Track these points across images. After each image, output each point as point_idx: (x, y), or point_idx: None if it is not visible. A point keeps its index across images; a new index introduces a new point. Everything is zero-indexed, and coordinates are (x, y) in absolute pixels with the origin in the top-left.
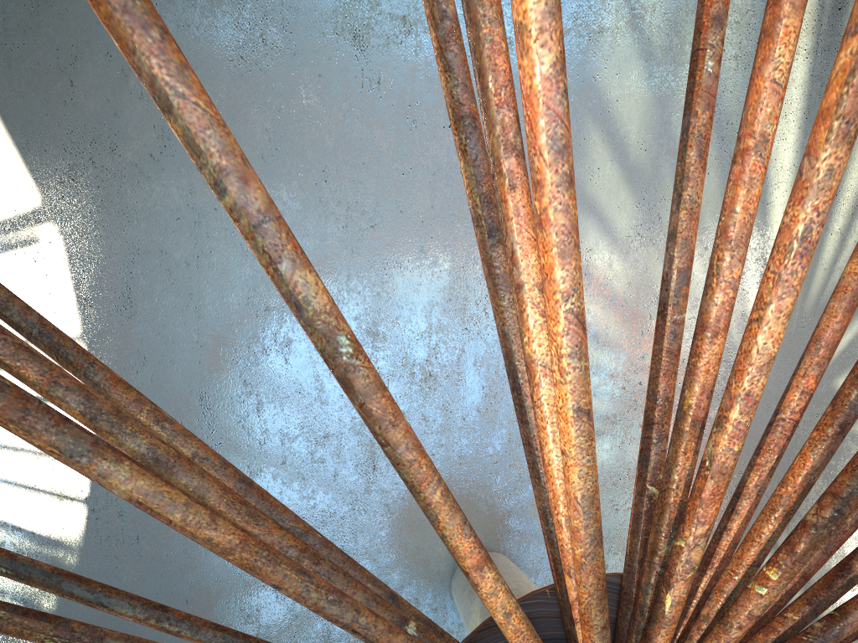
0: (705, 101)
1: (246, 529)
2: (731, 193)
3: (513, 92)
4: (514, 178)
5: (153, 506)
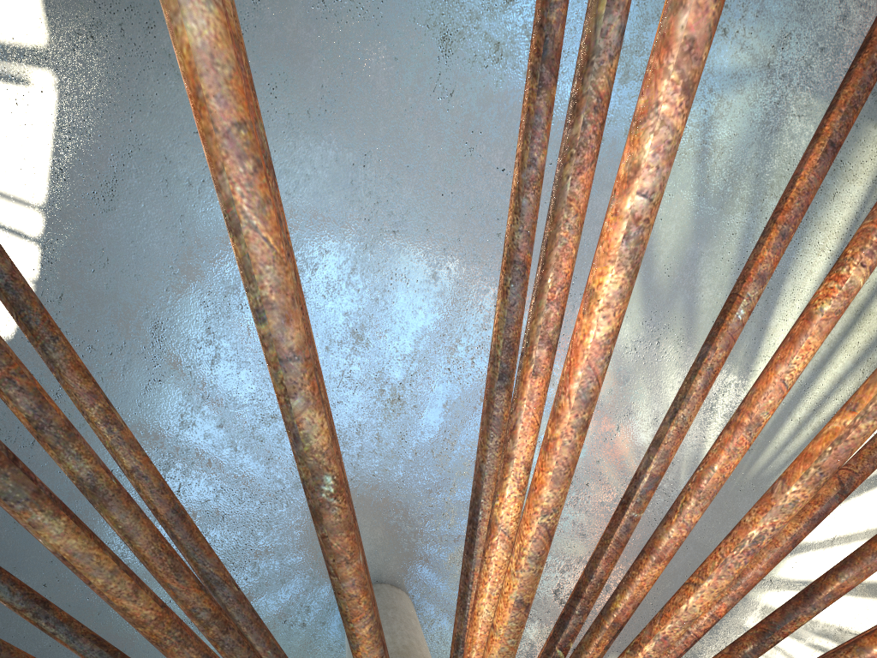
0: (726, 342)
1: (164, 580)
2: (715, 452)
3: (566, 294)
4: (539, 367)
5: (77, 566)
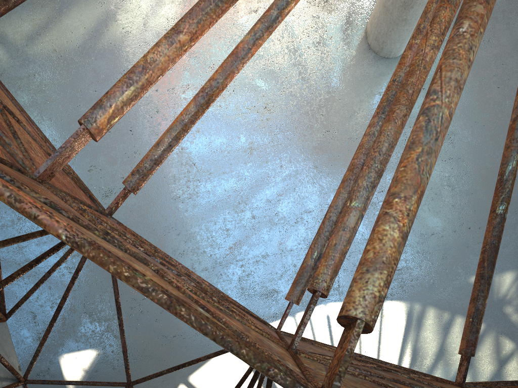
0: None
1: None
2: None
3: None
4: None
5: None
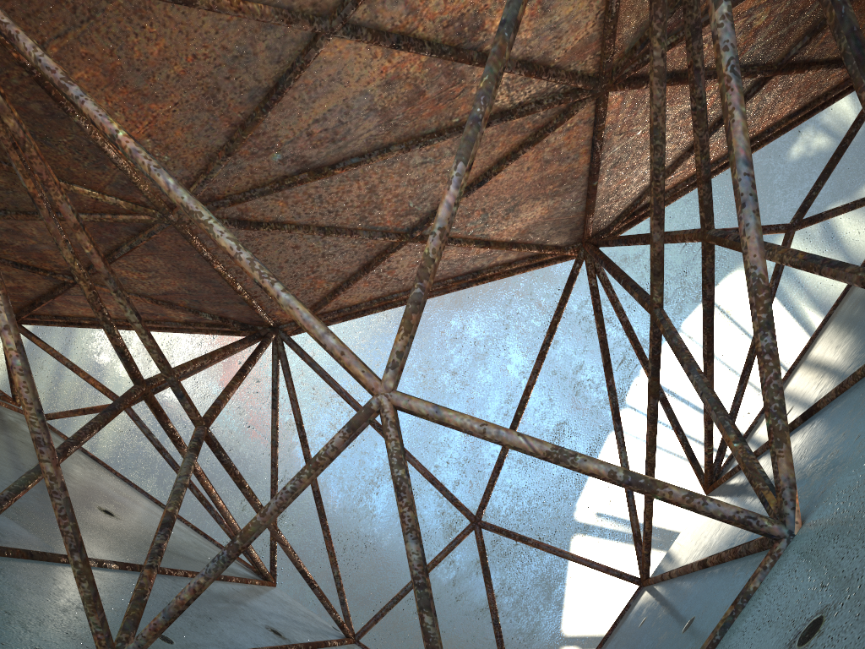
0: None
1: None
2: None
3: None
4: None
5: None
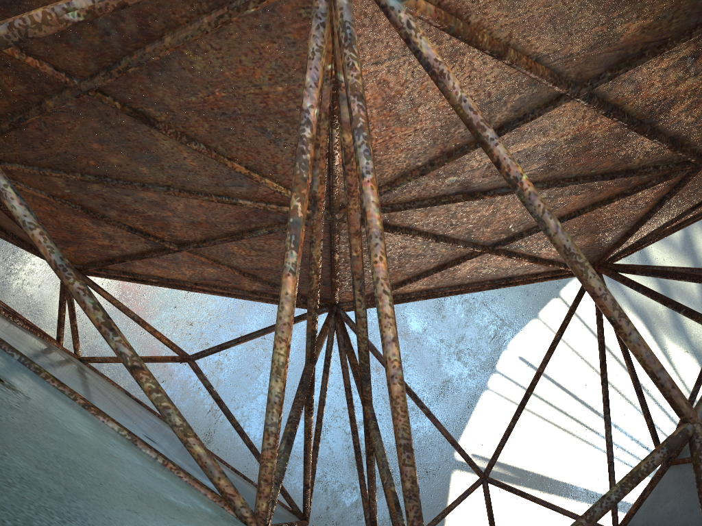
0: None
1: None
2: None
3: None
4: None
5: None
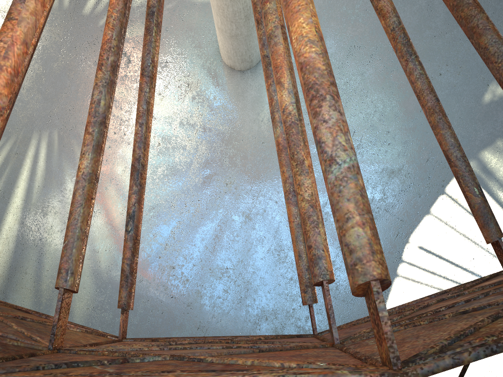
0: None
1: None
2: None
3: None
4: None
5: None
